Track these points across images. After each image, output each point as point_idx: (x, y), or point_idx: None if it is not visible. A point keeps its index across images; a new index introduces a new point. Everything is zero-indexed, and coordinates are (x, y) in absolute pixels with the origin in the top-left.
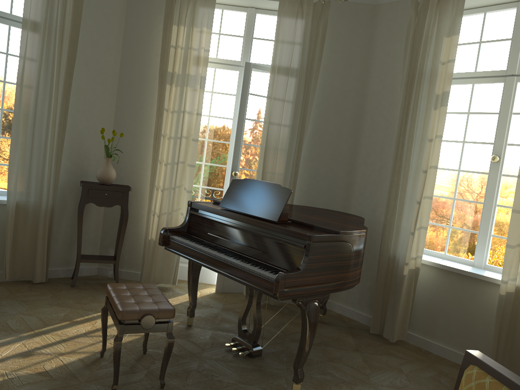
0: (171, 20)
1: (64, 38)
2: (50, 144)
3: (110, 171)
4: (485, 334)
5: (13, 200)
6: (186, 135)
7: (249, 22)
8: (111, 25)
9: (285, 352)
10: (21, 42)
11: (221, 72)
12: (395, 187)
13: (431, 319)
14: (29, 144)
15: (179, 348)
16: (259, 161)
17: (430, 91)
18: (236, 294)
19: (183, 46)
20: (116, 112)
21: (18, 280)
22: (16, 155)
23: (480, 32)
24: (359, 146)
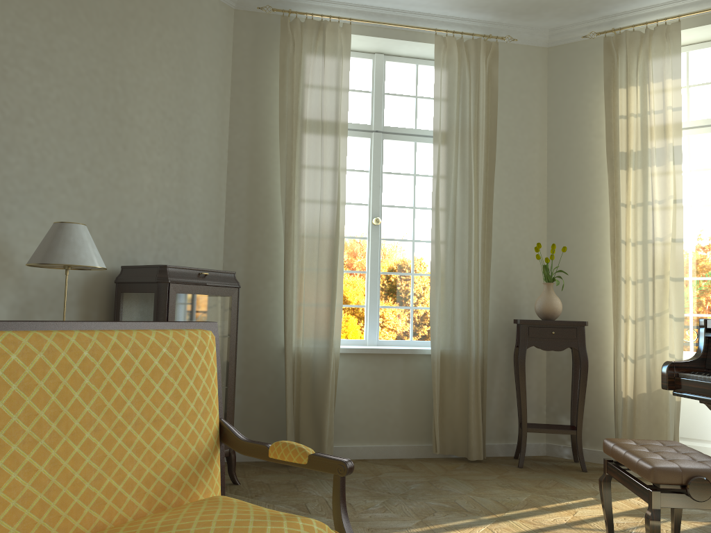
0: (614, 84)
1: (480, 139)
2: (473, 273)
3: (554, 301)
4: None
5: (437, 348)
6: (661, 236)
7: None
8: (531, 113)
9: None
10: (433, 153)
11: (699, 140)
12: None
13: None
14: (450, 275)
15: None
16: None
17: None
18: None
19: (638, 113)
20: (549, 224)
21: (448, 457)
22: (437, 289)
23: None
24: None
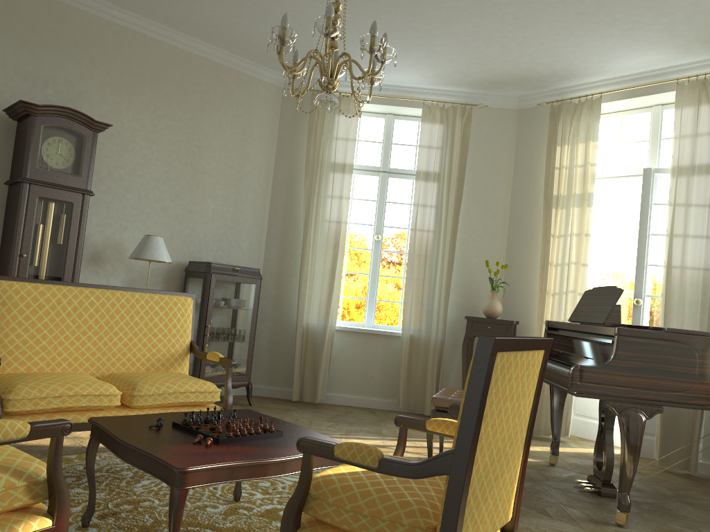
0: (555, 142)
1: (451, 181)
2: (439, 279)
3: (494, 304)
4: None
5: (407, 332)
6: (575, 261)
7: (654, 122)
8: (500, 160)
9: (655, 504)
10: (414, 191)
11: (624, 186)
12: None
13: None
14: (421, 280)
15: None
16: (663, 282)
17: None
18: (652, 460)
19: (567, 166)
20: (507, 246)
21: (413, 412)
22: (410, 290)
23: None
24: None
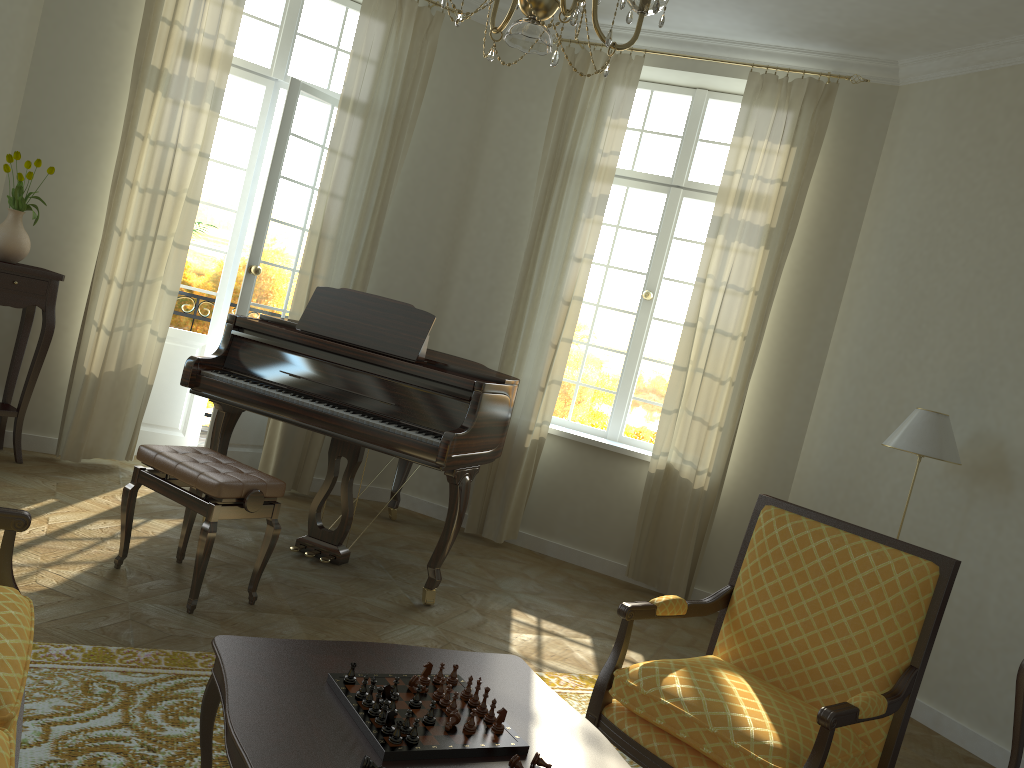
0: None
1: None
2: None
3: (23, 239)
4: (621, 525)
5: None
6: (176, 190)
7: (293, 4)
8: None
9: (375, 558)
10: None
11: (233, 82)
12: (518, 321)
13: (551, 509)
14: None
15: (223, 555)
16: (305, 254)
17: (583, 189)
18: None
19: (187, 26)
20: (22, 120)
21: None
22: None
23: (643, 117)
24: (458, 250)
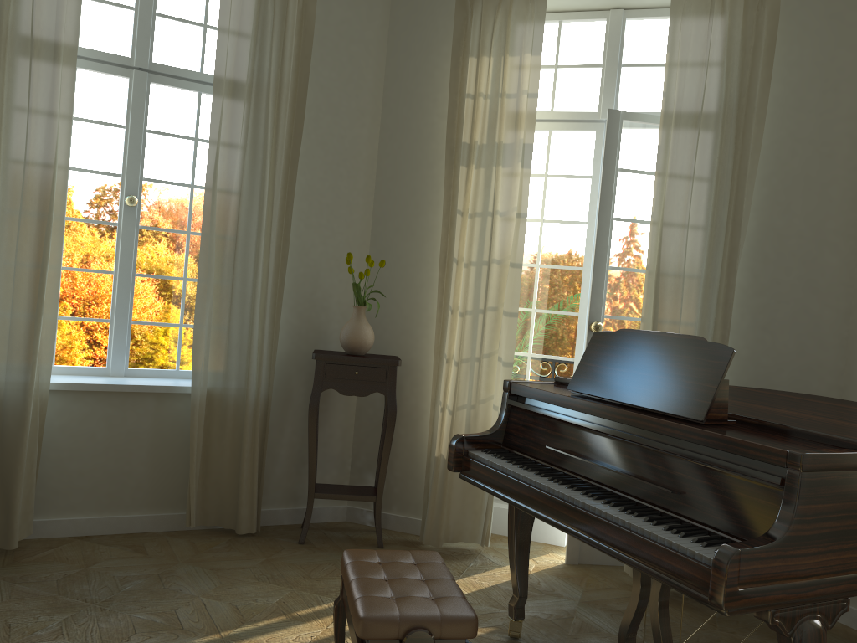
0: (465, 49)
1: (283, 101)
2: (261, 286)
3: (363, 331)
4: None
5: (202, 386)
6: (499, 258)
7: (611, 37)
8: (363, 73)
9: None
10: (212, 113)
11: (562, 137)
12: None
13: None
14: (228, 288)
15: None
16: (645, 299)
17: None
18: (609, 568)
19: (488, 93)
20: (374, 226)
21: (213, 528)
22: (206, 307)
23: None
24: None
